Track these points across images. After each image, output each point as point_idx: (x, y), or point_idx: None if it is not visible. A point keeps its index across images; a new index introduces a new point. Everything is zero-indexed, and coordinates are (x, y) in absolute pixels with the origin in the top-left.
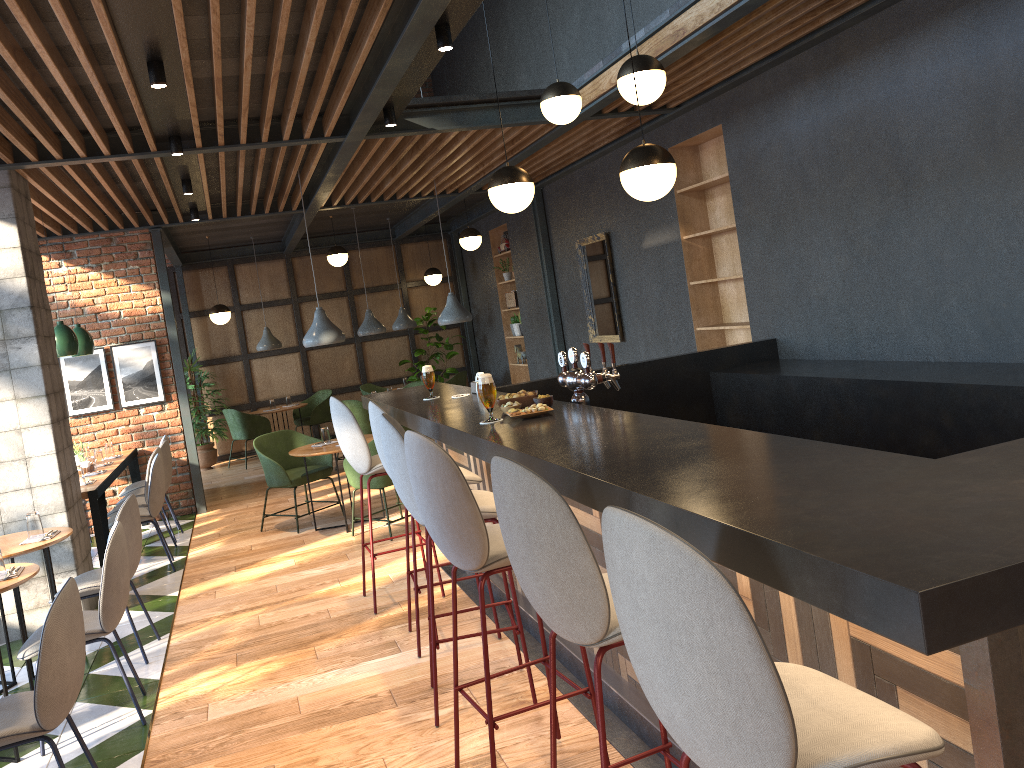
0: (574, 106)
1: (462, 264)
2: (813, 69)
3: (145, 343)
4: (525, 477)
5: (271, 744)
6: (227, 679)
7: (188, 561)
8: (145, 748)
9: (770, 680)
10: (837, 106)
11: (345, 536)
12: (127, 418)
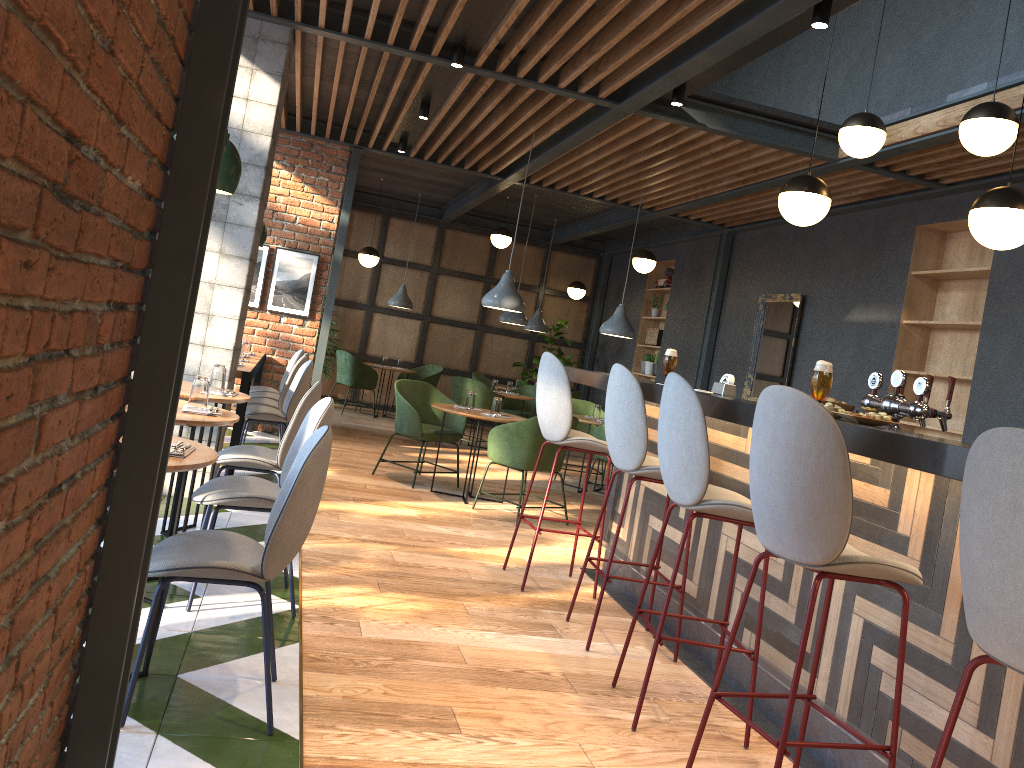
0: (878, 142)
1: (605, 288)
2: None
3: (309, 255)
4: None
5: (442, 684)
6: (373, 602)
7: None
8: (299, 641)
9: None
10: None
11: (464, 506)
12: (267, 322)
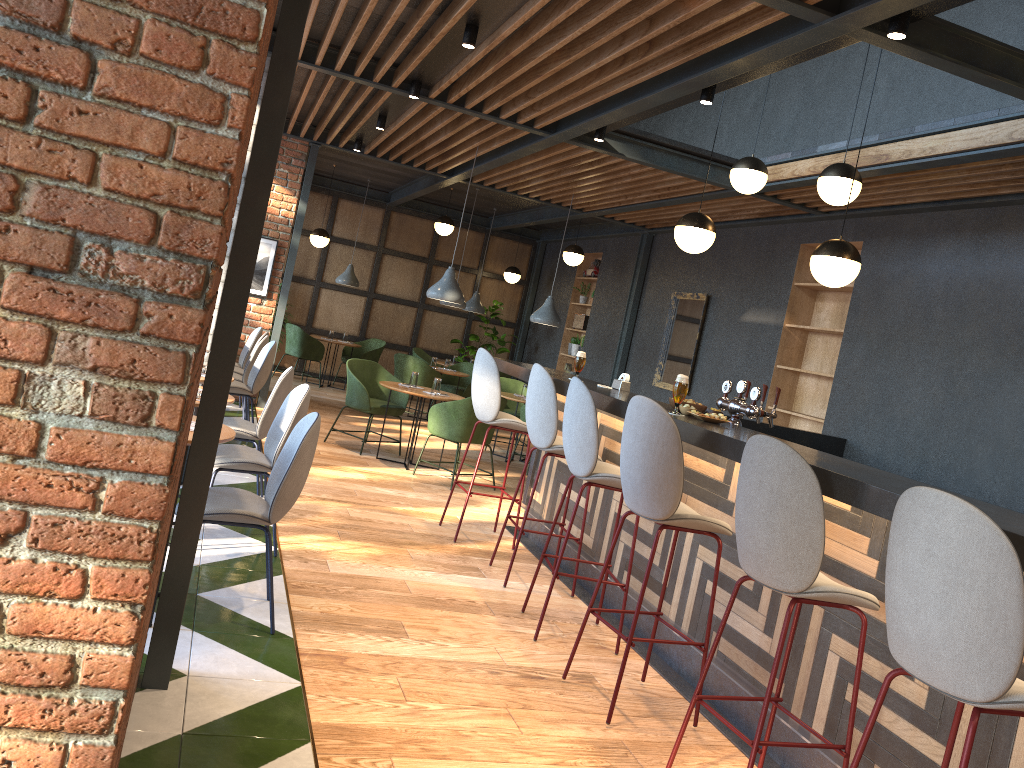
0: (760, 182)
1: (539, 273)
2: (971, 226)
3: (268, 240)
4: (792, 456)
5: (393, 606)
6: (336, 547)
7: (263, 443)
8: (283, 573)
9: (1020, 624)
10: (982, 265)
11: (405, 472)
12: None
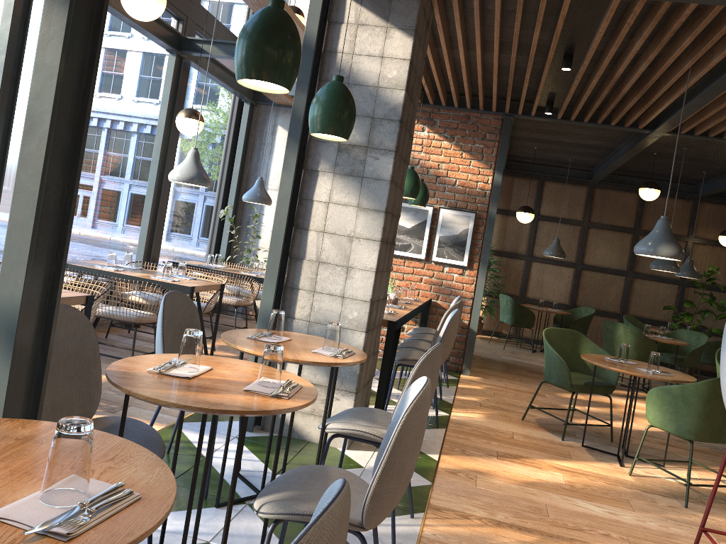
0: None
1: None
2: None
3: (467, 213)
4: None
5: None
6: None
7: (450, 421)
8: None
9: None
10: None
11: (619, 471)
12: (432, 271)
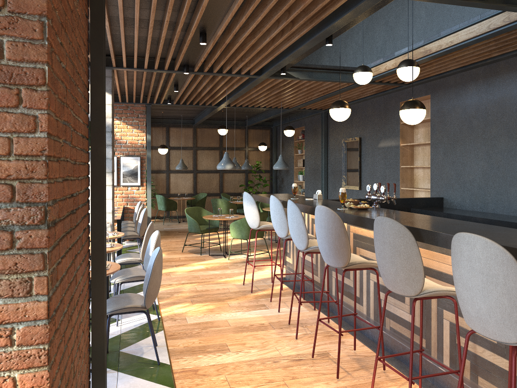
0: (369, 77)
1: (276, 143)
2: (482, 76)
3: (135, 157)
4: (397, 225)
5: (221, 335)
6: (190, 309)
7: None
8: (163, 329)
9: None
10: (492, 94)
11: (224, 259)
12: (122, 191)
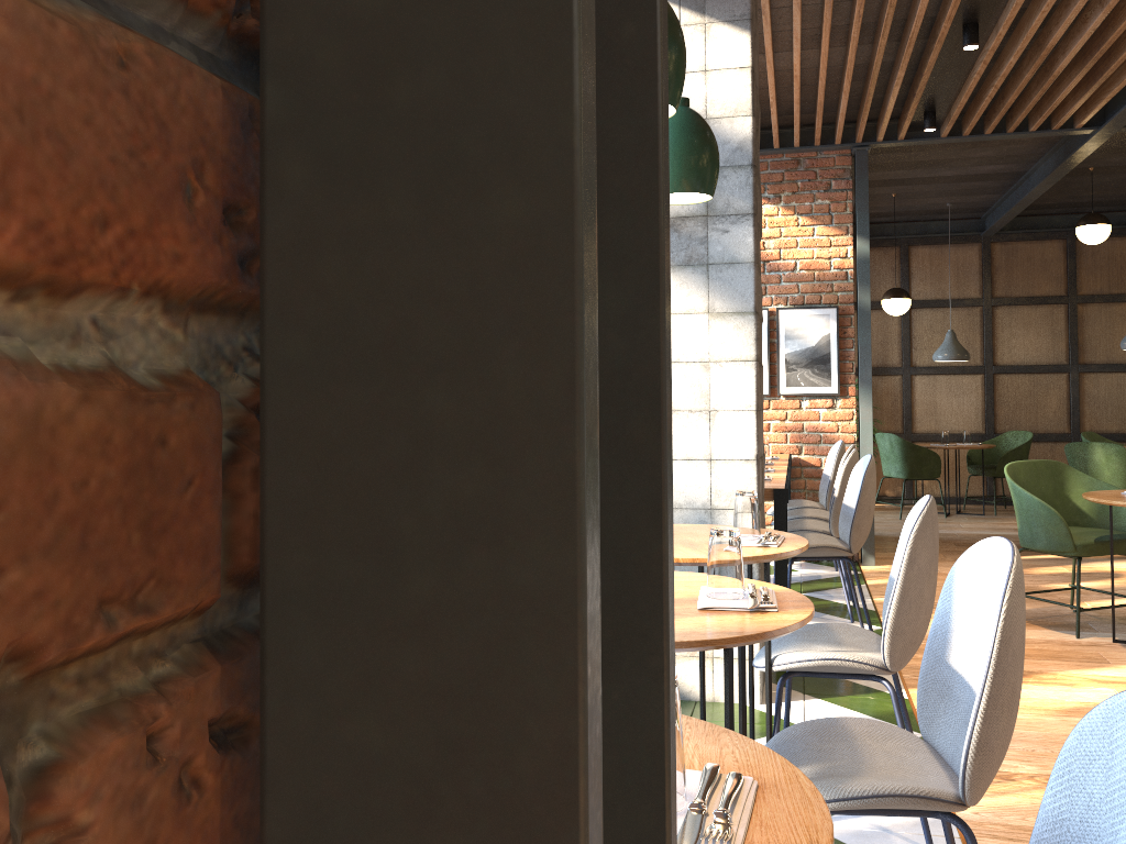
0: None
1: None
2: None
3: (823, 309)
4: None
5: None
6: None
7: None
8: None
9: None
10: None
11: None
12: (783, 410)
